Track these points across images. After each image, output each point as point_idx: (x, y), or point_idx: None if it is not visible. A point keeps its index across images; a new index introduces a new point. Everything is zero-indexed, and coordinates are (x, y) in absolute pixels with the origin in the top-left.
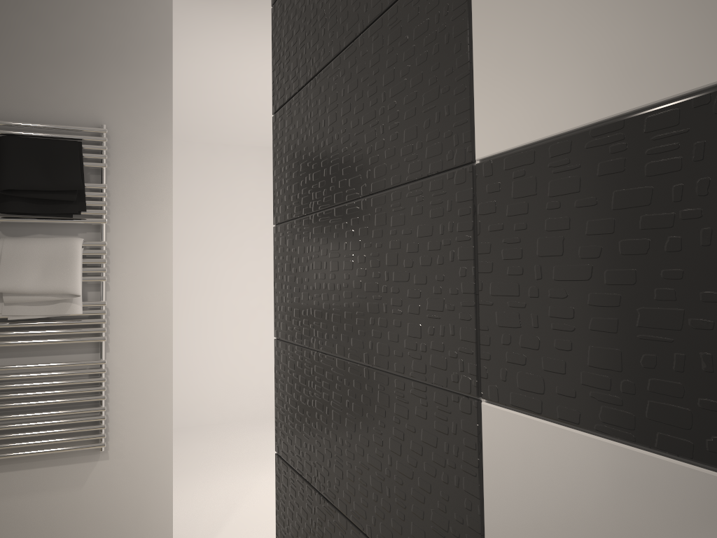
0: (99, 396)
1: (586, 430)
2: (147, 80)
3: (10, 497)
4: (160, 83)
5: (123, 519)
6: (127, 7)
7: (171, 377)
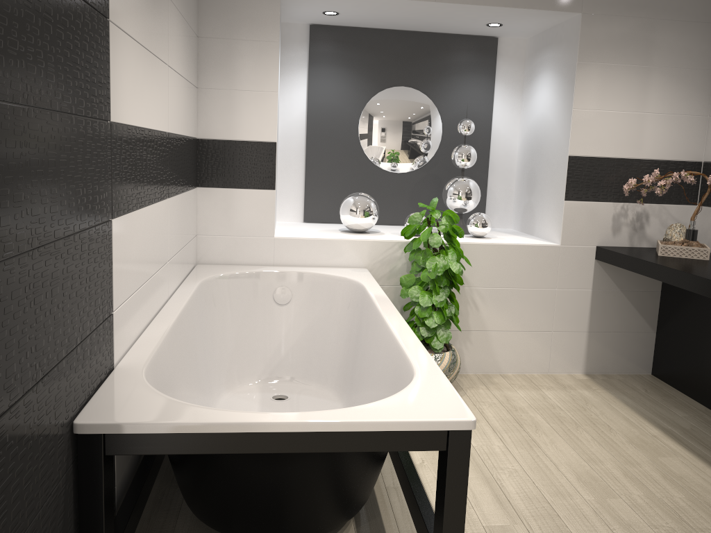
0: None
1: (124, 214)
2: None
3: None
4: None
5: None
6: None
7: None
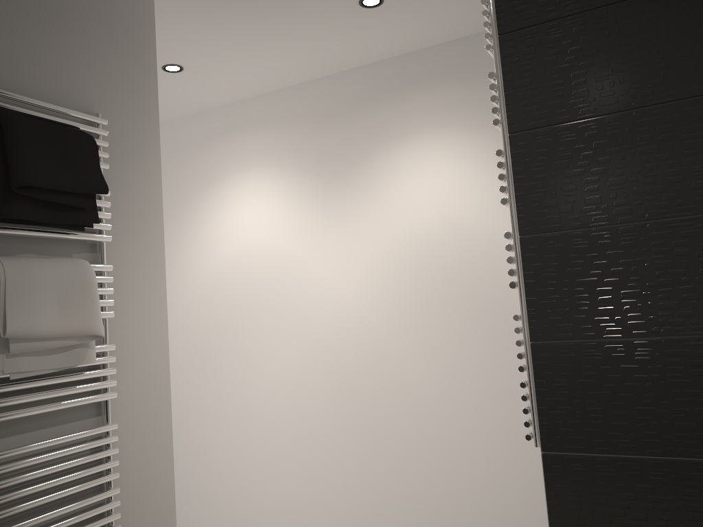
0: (112, 475)
1: None
2: (134, 67)
3: None
4: (146, 75)
5: None
6: None
7: (171, 435)
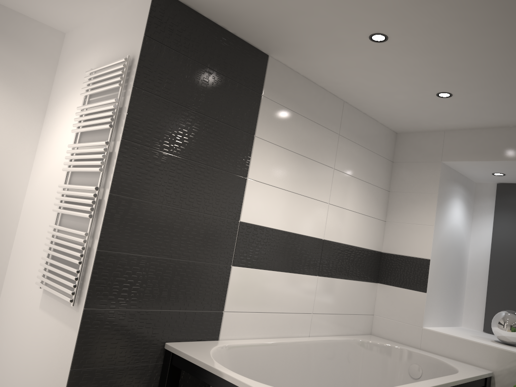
0: None
1: (250, 268)
2: None
3: None
4: None
5: None
6: None
7: None
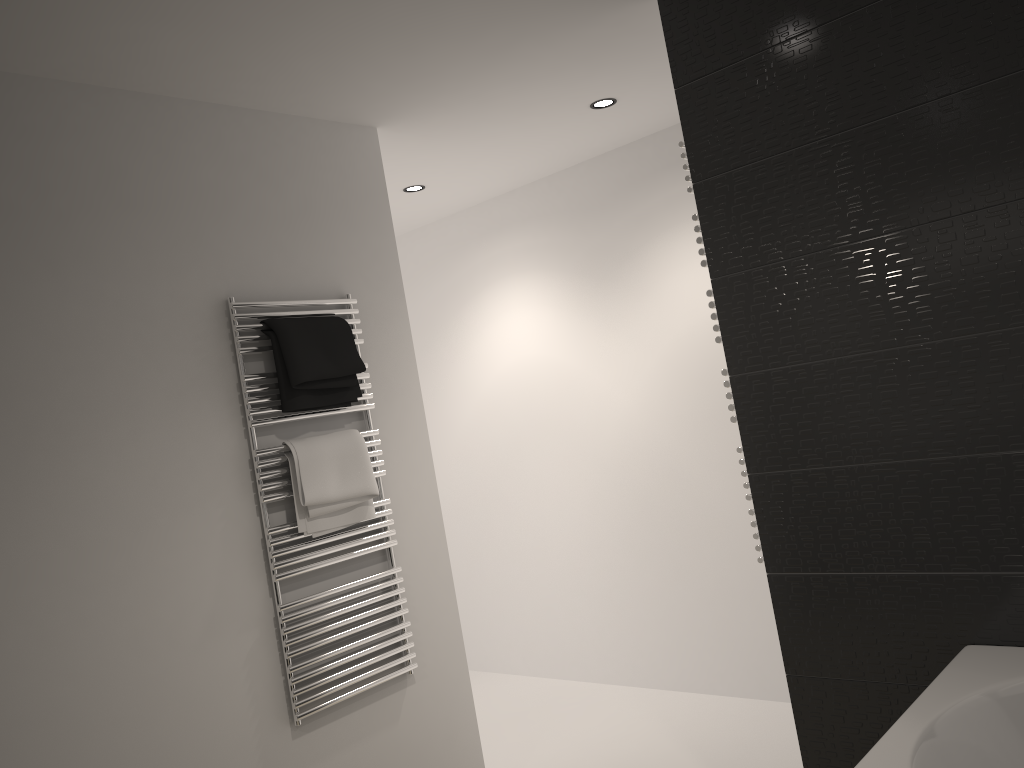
0: (402, 610)
1: None
2: (373, 237)
3: (337, 752)
4: (385, 240)
5: (439, 748)
6: (342, 155)
7: (450, 574)
